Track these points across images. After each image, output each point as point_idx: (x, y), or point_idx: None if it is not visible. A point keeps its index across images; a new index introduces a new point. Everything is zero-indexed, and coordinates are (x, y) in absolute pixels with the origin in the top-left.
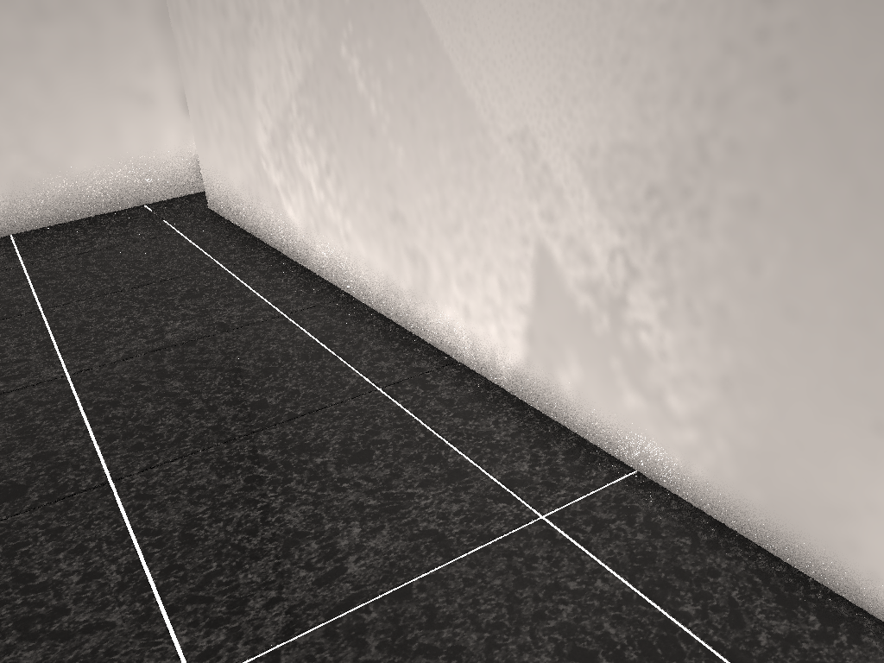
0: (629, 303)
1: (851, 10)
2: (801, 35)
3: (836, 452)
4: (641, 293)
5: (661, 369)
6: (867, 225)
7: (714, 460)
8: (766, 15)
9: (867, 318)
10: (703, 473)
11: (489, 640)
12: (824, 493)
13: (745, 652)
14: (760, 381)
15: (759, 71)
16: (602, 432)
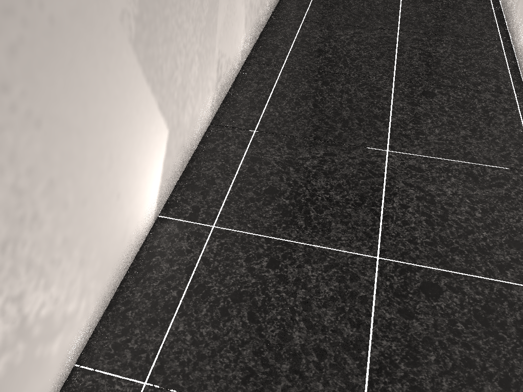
0: (27, 313)
1: (41, 68)
2: (29, 94)
3: (115, 221)
4: (30, 297)
5: (59, 306)
6: (86, 141)
7: (94, 294)
8: (9, 97)
9: (100, 170)
10: (94, 306)
11: (242, 345)
12: (119, 238)
13: (185, 269)
14: (89, 240)
15: (21, 125)
16: (53, 389)
